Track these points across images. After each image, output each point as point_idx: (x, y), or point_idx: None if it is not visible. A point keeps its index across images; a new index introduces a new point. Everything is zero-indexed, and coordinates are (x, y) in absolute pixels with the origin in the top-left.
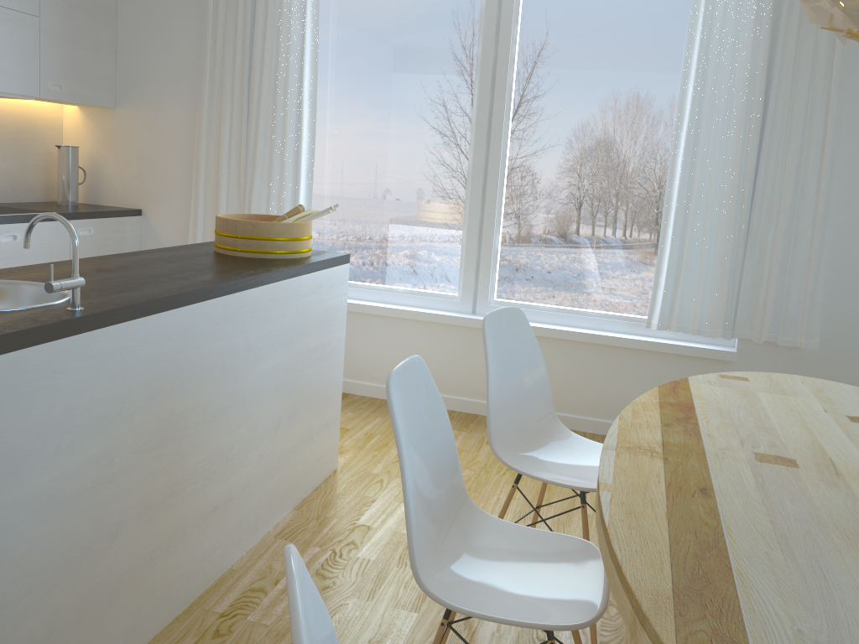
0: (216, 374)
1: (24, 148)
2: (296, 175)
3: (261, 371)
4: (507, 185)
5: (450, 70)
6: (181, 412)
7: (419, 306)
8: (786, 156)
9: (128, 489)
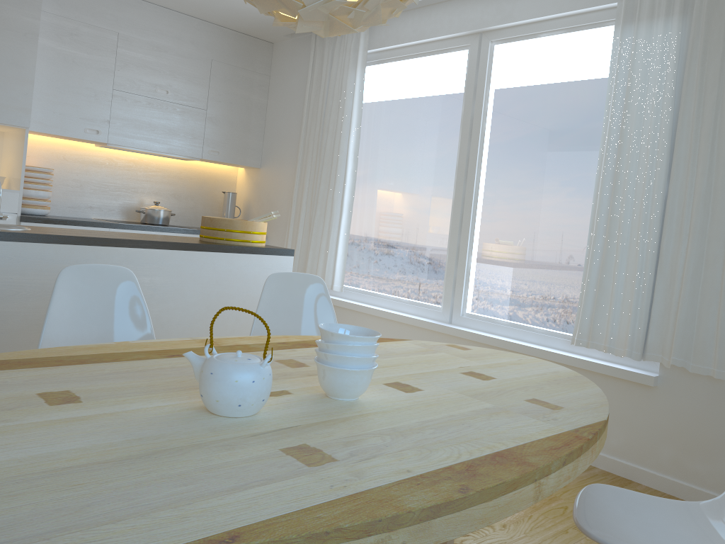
0: None
1: (207, 193)
2: (340, 209)
3: (169, 308)
4: (480, 215)
5: (445, 126)
6: None
7: (414, 314)
8: (695, 179)
9: (20, 343)
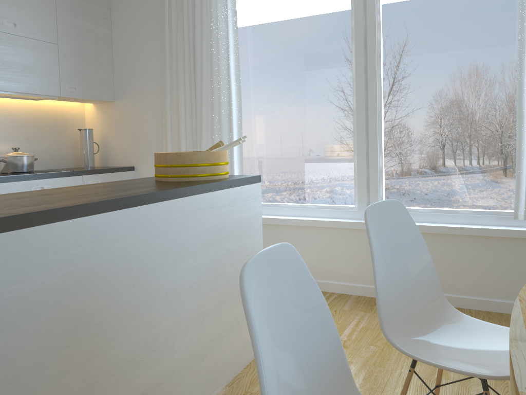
0: (133, 275)
1: (59, 133)
2: (230, 130)
3: (181, 270)
4: (384, 119)
5: (332, 41)
6: (95, 311)
7: (326, 217)
8: None
9: (36, 387)
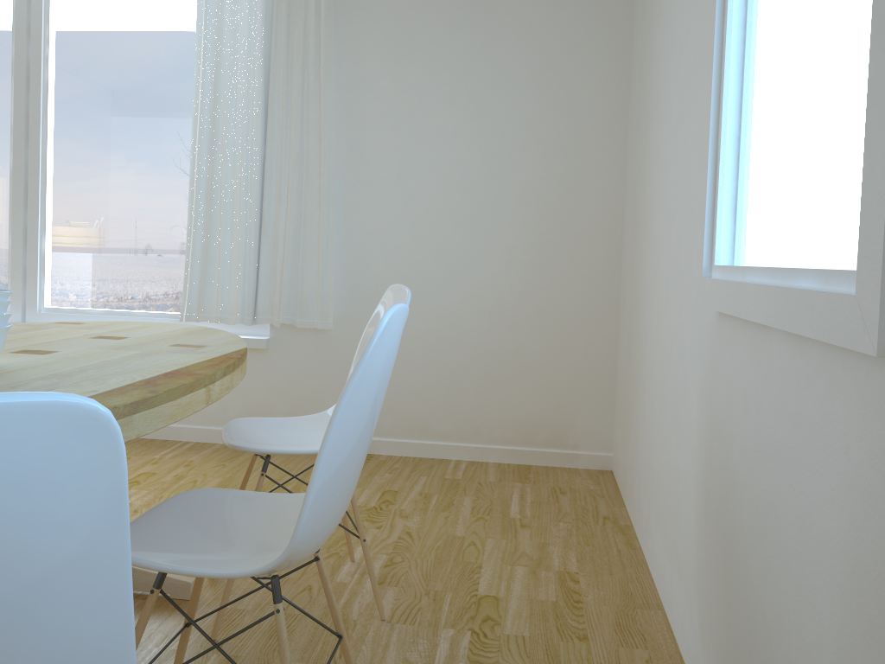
0: None
1: None
2: None
3: None
4: (51, 187)
5: None
6: None
7: None
8: (290, 141)
9: None
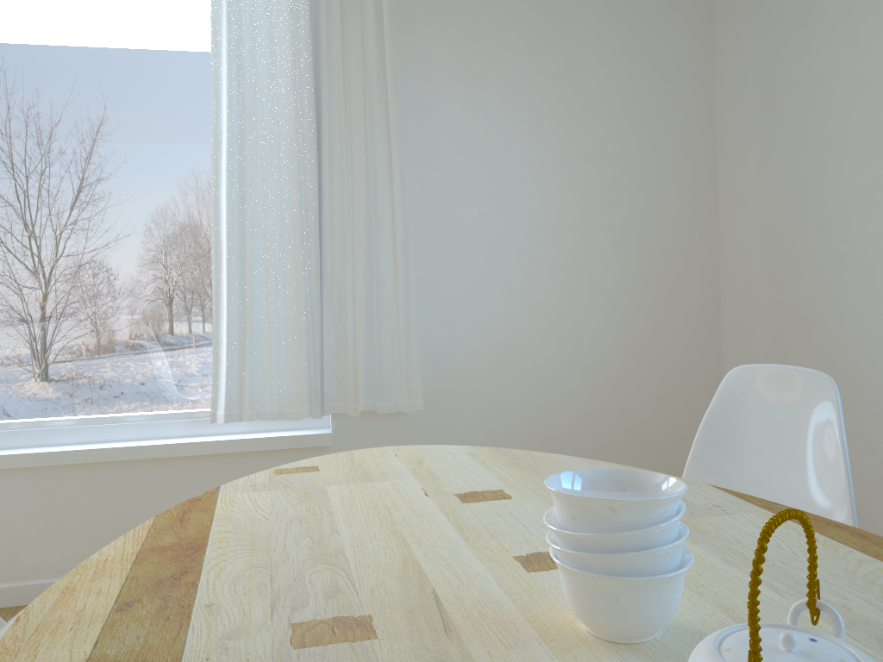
0: None
1: None
2: None
3: None
4: None
5: None
6: None
7: None
8: (352, 179)
9: None
